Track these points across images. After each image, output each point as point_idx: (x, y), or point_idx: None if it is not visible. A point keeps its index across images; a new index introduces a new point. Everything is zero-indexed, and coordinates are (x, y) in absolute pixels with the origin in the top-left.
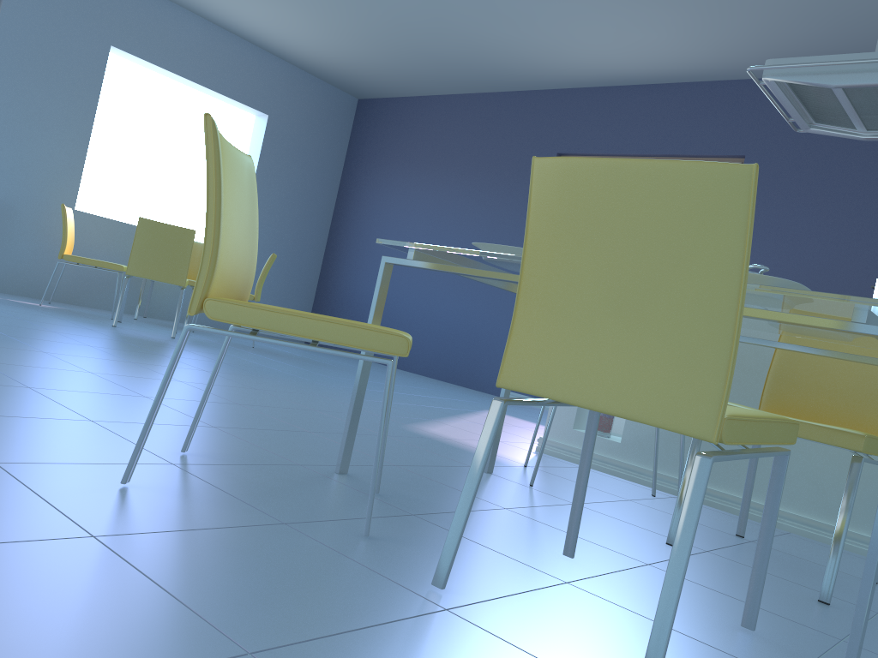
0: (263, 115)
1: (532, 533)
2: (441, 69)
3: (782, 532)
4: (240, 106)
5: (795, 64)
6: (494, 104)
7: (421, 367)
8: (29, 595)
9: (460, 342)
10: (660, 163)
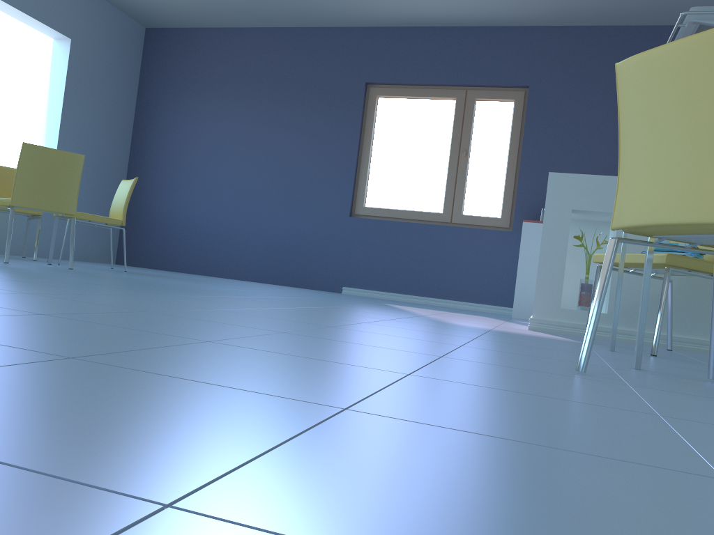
0: (64, 38)
1: None
2: (256, 3)
3: None
4: (41, 28)
5: None
6: (297, 37)
7: (252, 274)
8: None
9: (290, 249)
10: None
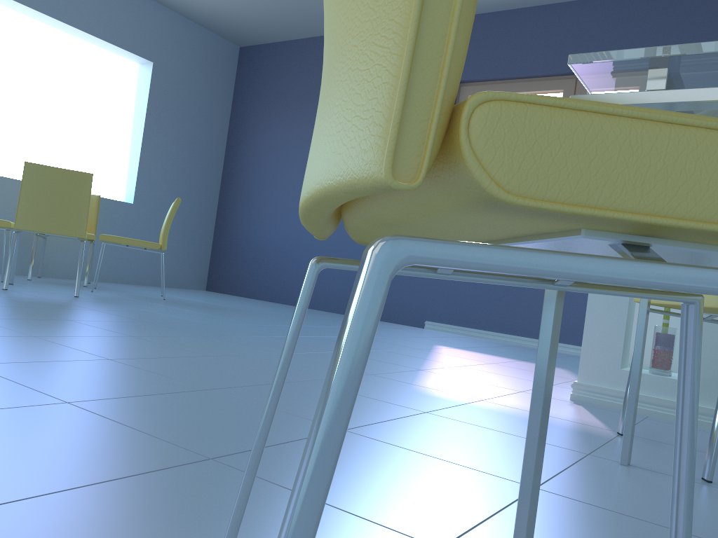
0: (148, 62)
1: None
2: None
3: None
4: (123, 54)
5: None
6: None
7: (331, 304)
8: None
9: None
10: None
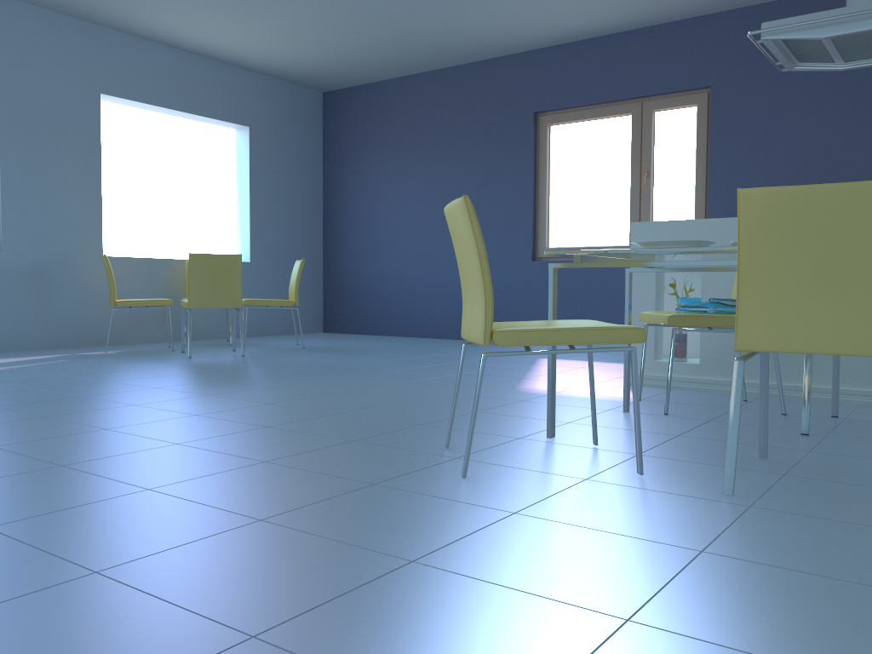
0: (244, 127)
1: (718, 448)
2: (409, 54)
3: (854, 406)
4: (221, 124)
5: (790, 25)
6: (461, 76)
7: (445, 331)
8: (553, 549)
9: None
10: (848, 184)
